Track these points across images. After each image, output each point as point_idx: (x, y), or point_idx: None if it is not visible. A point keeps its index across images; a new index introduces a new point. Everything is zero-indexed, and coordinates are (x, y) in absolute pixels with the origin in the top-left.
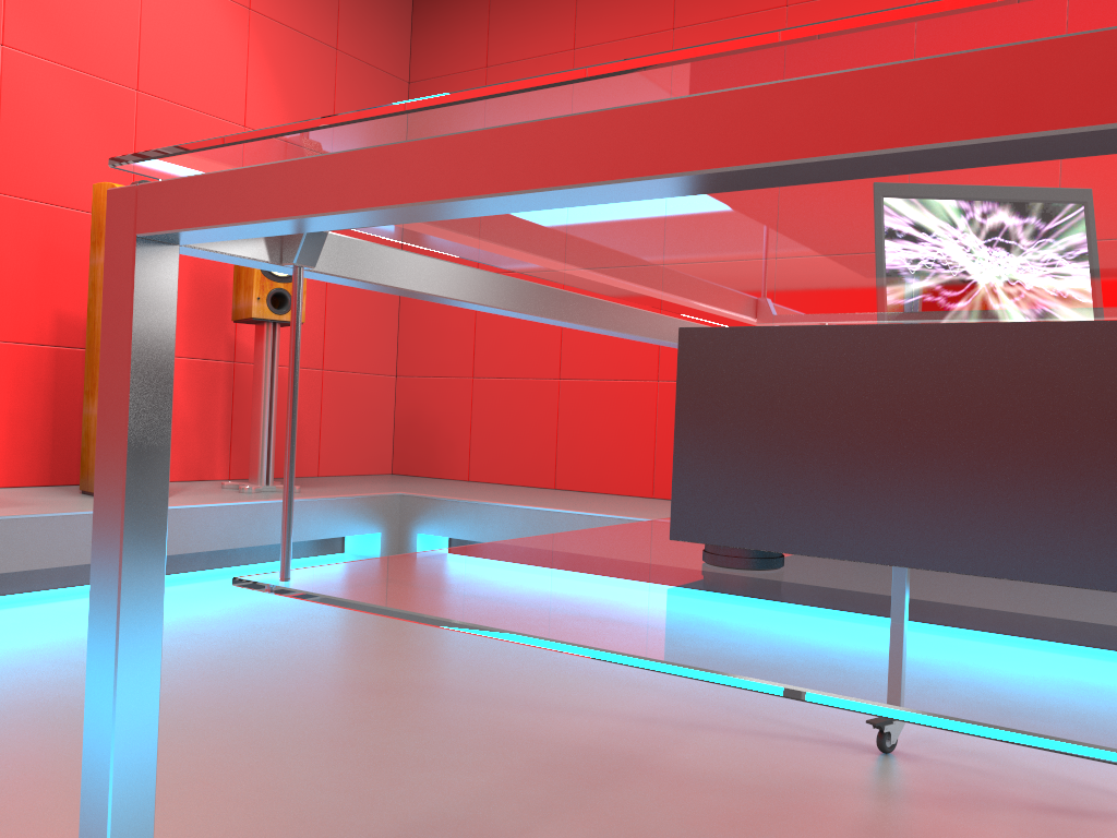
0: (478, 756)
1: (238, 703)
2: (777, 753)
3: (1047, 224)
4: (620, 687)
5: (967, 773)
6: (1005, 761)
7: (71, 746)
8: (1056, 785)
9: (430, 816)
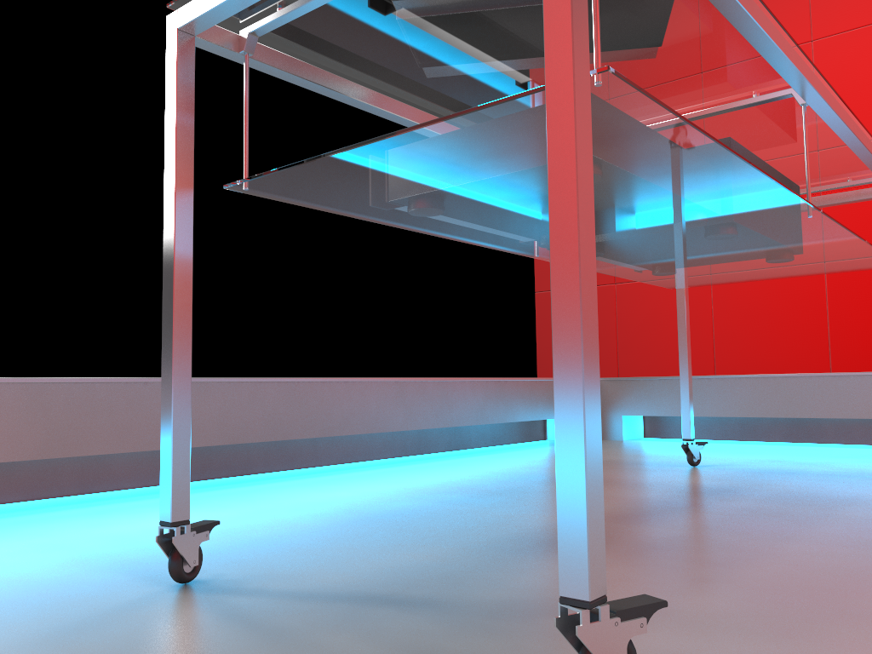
0: None
1: None
2: None
3: None
4: None
5: None
6: None
7: None
8: (321, 635)
9: None
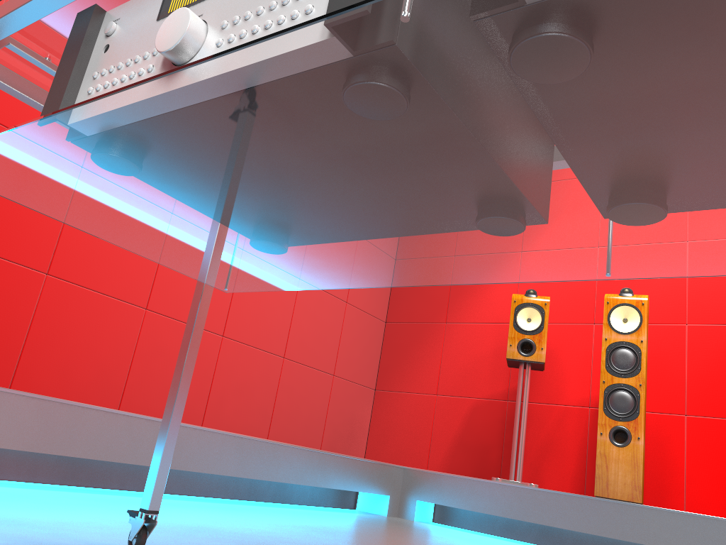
0: None
1: None
2: None
3: None
4: None
5: None
6: None
7: None
8: None
9: None
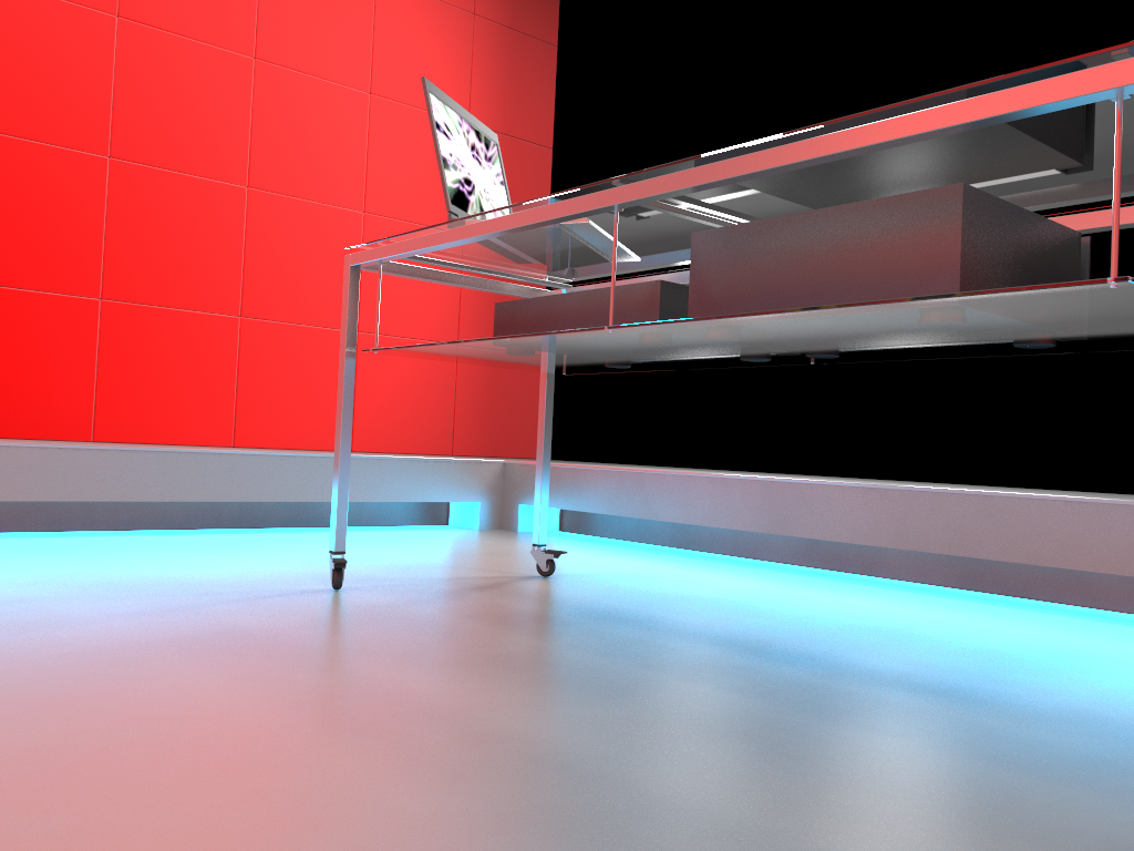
0: (125, 668)
1: None
2: (293, 605)
3: (1066, 178)
4: (9, 606)
5: (399, 587)
6: (390, 578)
7: None
8: (442, 581)
9: (277, 700)
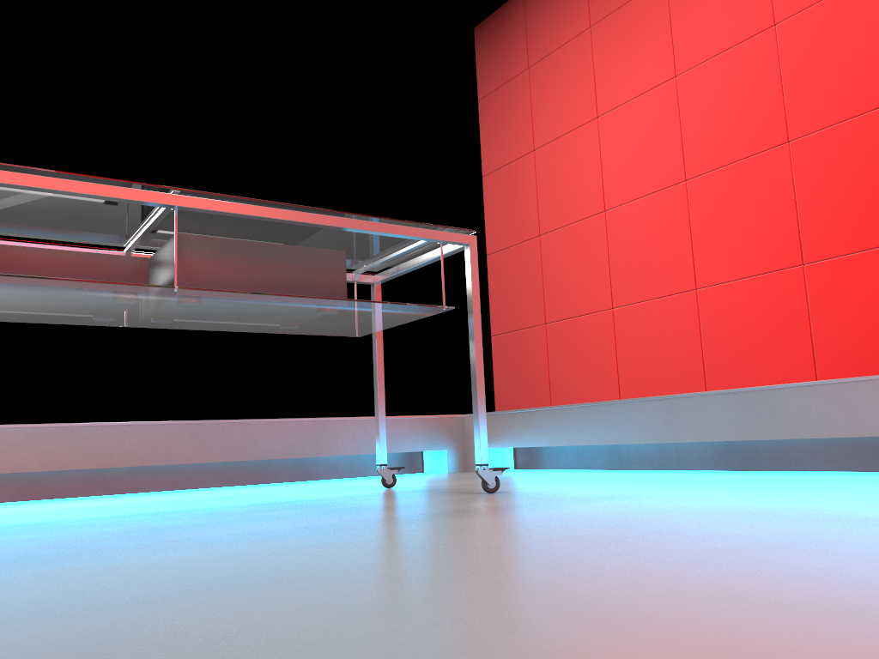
0: (82, 571)
1: (318, 648)
2: None
3: None
4: None
5: None
6: None
7: (650, 582)
8: None
9: (244, 543)
